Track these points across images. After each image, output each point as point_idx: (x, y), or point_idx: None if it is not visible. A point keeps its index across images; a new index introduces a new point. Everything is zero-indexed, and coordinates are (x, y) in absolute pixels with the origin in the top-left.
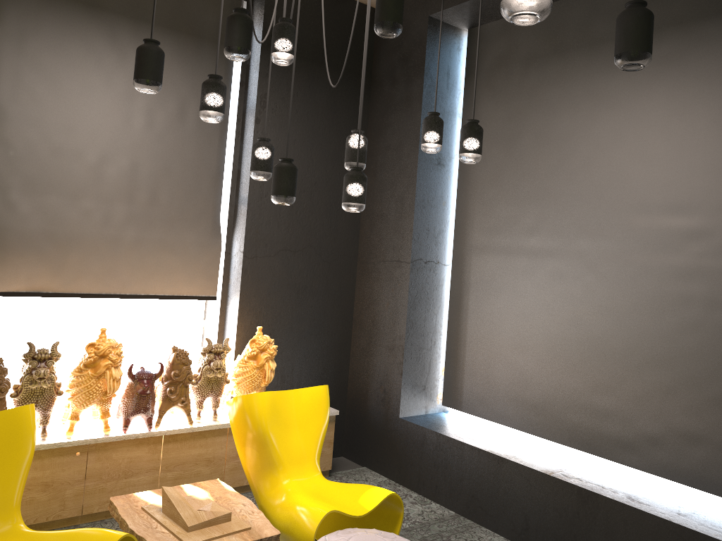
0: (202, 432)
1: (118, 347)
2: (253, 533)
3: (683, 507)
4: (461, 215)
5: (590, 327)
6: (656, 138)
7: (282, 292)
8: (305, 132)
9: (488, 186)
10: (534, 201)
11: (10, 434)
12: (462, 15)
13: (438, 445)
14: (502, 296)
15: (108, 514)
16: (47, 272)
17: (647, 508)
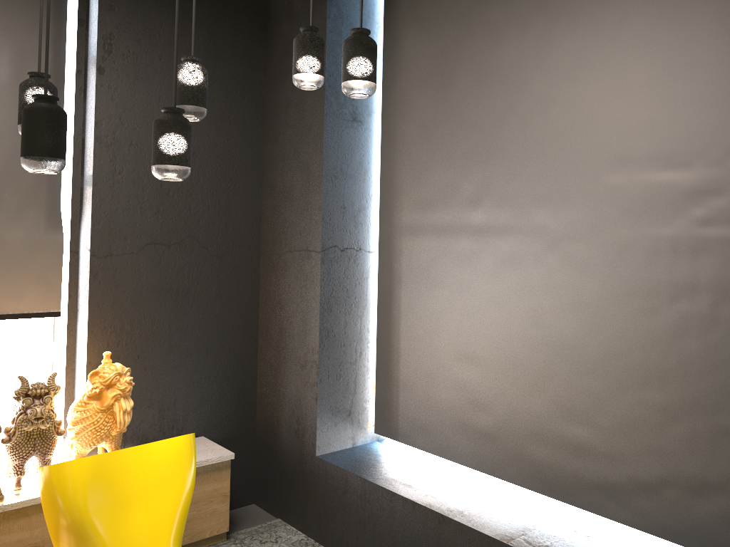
0: (21, 509)
1: None
2: None
3: None
4: (387, 186)
5: (556, 328)
6: (636, 58)
7: (153, 300)
8: None
9: (419, 145)
10: (477, 161)
11: None
12: None
13: (363, 495)
14: (441, 289)
15: None
16: None
17: None
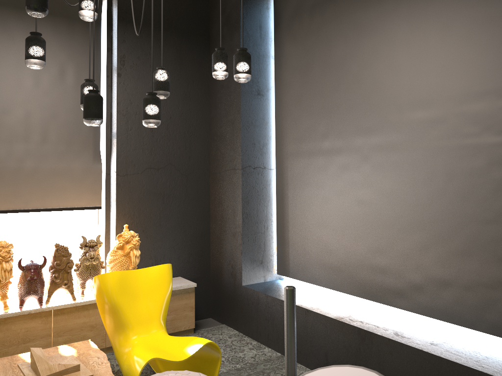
0: (84, 306)
1: (9, 247)
2: None
3: (438, 338)
4: (279, 131)
5: (368, 204)
6: (401, 52)
7: (150, 199)
8: None
9: (294, 106)
10: (324, 113)
11: None
12: None
13: (267, 304)
14: (309, 187)
15: None
16: None
17: (407, 341)
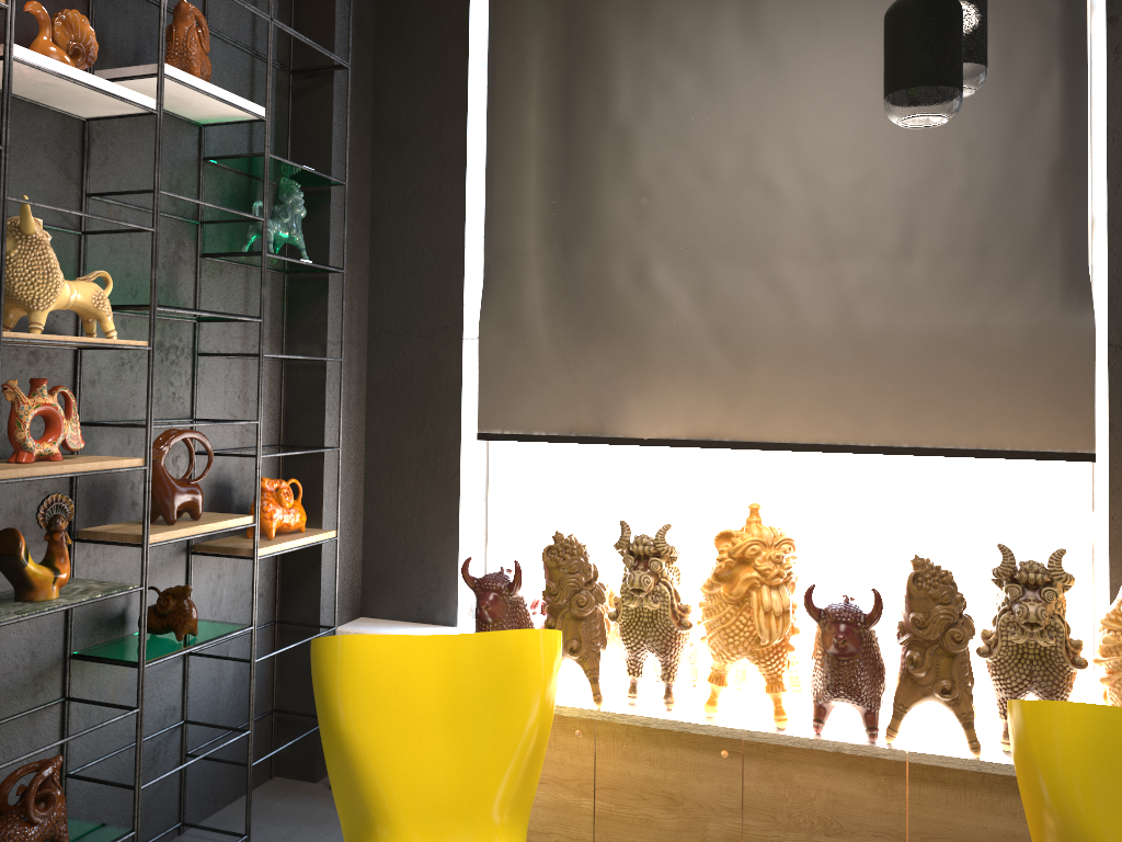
0: (1010, 780)
1: (781, 546)
2: None
3: None
4: None
5: None
6: None
7: None
8: None
9: None
10: None
11: (494, 679)
12: None
13: None
14: None
15: None
16: (717, 403)
17: None
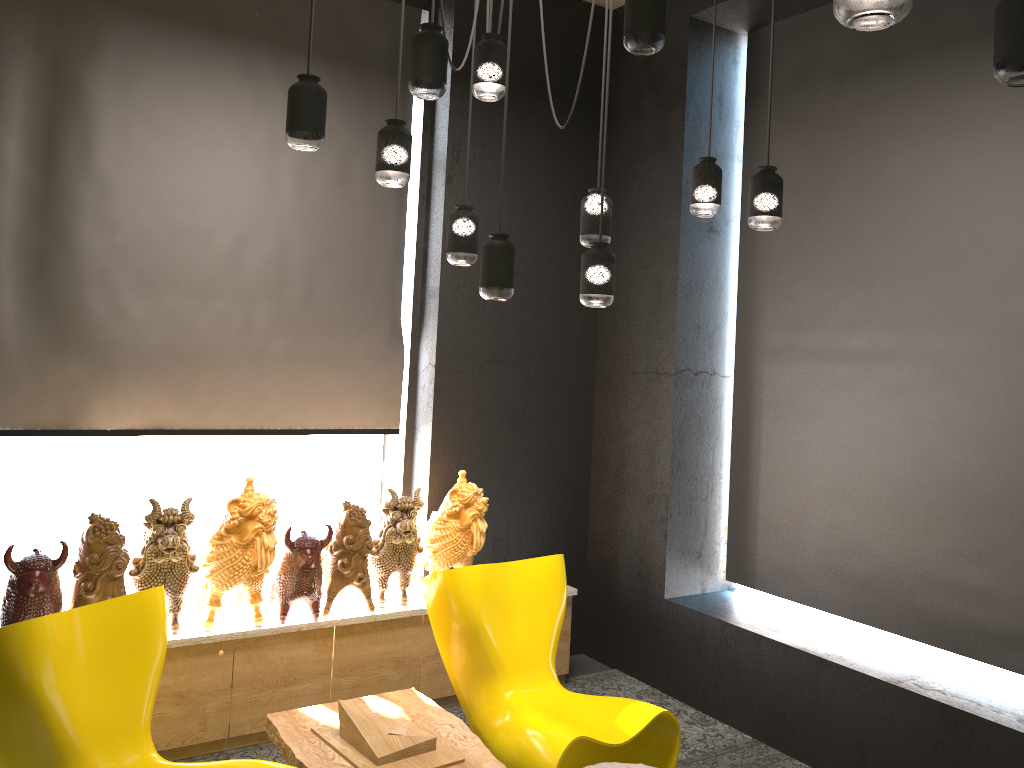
0: (387, 622)
1: (271, 504)
2: (468, 767)
3: None
4: (746, 304)
5: (949, 465)
6: None
7: (491, 421)
8: (516, 192)
9: (786, 260)
10: (857, 281)
11: (133, 629)
12: (739, 12)
13: (723, 639)
14: (811, 420)
15: (263, 736)
16: (171, 401)
17: None
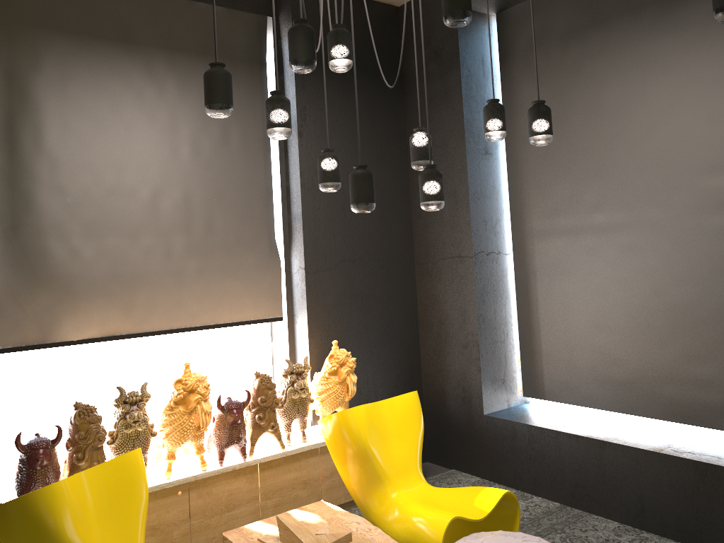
0: (294, 455)
1: (204, 380)
2: None
3: None
4: (516, 202)
5: (674, 296)
6: (719, 95)
7: (347, 304)
8: (347, 139)
9: (541, 168)
10: (594, 177)
11: (124, 482)
12: None
13: (531, 437)
14: (572, 277)
15: None
16: (118, 314)
17: None
